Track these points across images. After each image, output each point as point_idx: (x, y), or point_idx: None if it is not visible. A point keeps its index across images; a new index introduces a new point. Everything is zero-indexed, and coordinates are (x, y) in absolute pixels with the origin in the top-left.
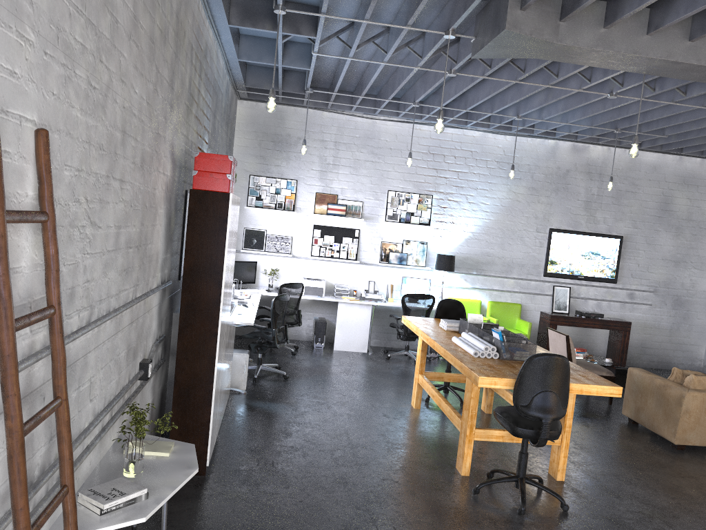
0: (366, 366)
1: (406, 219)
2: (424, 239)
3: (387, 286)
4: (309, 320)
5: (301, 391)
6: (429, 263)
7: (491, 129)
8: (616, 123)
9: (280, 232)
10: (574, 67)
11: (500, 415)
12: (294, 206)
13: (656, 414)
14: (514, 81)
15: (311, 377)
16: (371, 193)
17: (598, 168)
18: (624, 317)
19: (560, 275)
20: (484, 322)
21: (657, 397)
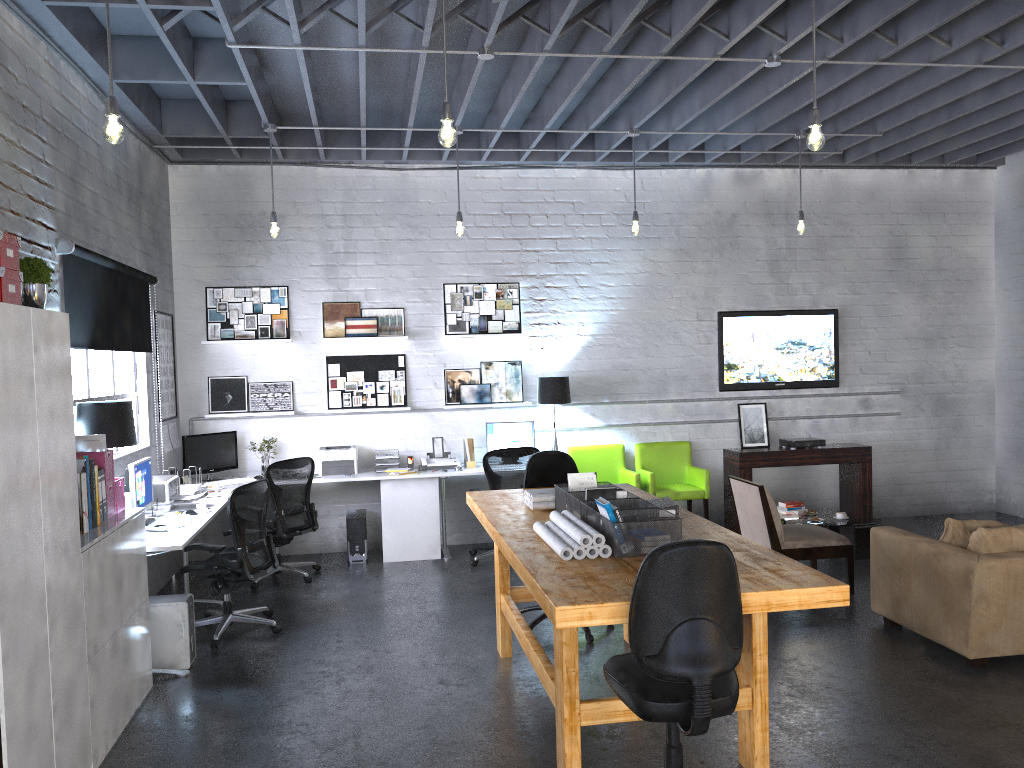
0: (433, 584)
1: (480, 327)
2: (515, 357)
3: (464, 441)
4: (342, 517)
5: (297, 654)
6: (530, 395)
7: (600, 162)
8: (796, 123)
9: (272, 377)
10: (693, 9)
11: (613, 677)
12: (289, 330)
13: (929, 607)
14: (599, 54)
15: (325, 622)
16: (416, 292)
17: (781, 205)
18: (860, 439)
19: (746, 386)
20: (589, 488)
21: (926, 577)
